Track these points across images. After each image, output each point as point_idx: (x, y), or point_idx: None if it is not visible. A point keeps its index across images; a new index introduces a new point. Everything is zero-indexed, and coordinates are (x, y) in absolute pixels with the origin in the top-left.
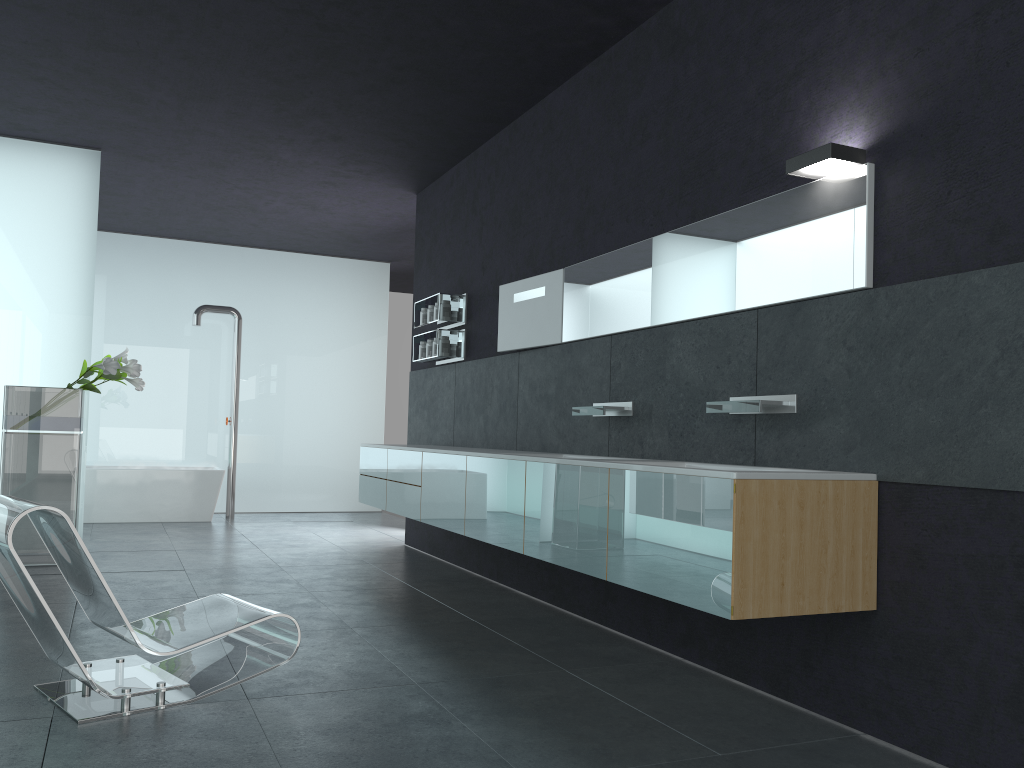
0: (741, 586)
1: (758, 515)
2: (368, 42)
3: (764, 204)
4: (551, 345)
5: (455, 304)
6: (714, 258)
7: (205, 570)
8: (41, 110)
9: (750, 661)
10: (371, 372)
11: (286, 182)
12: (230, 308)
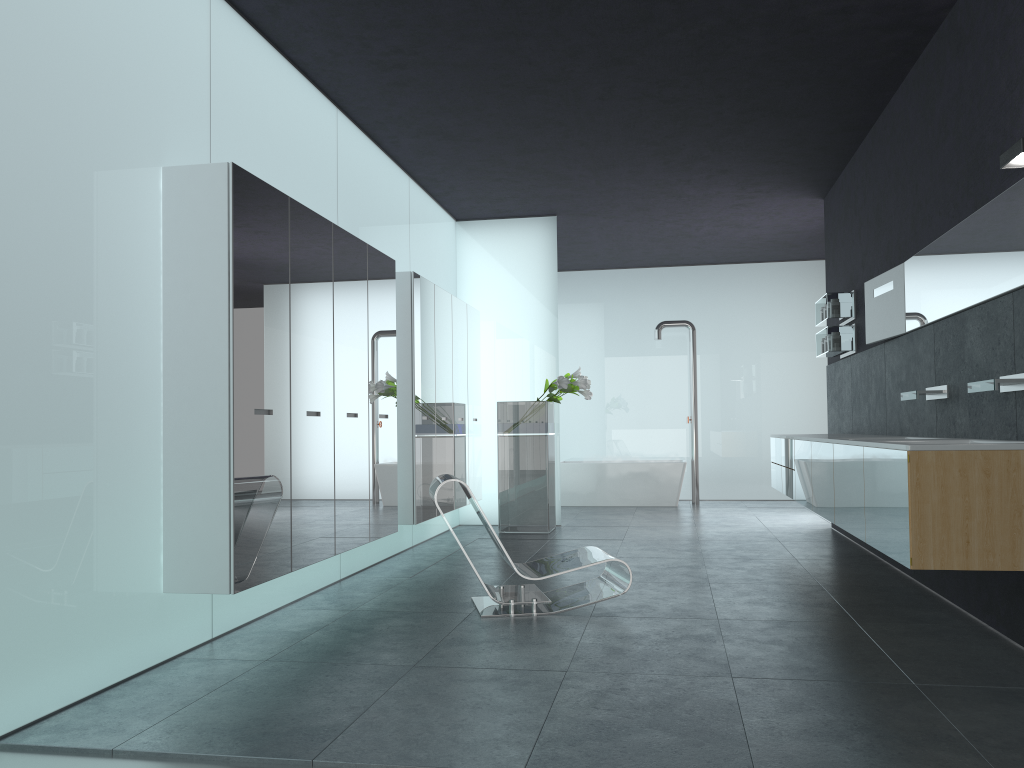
0: (919, 541)
1: (936, 481)
2: (706, 102)
3: (1009, 193)
4: (902, 335)
5: (843, 301)
6: (984, 246)
7: (637, 540)
8: (507, 198)
9: None
10: (824, 366)
11: (703, 211)
12: (684, 321)
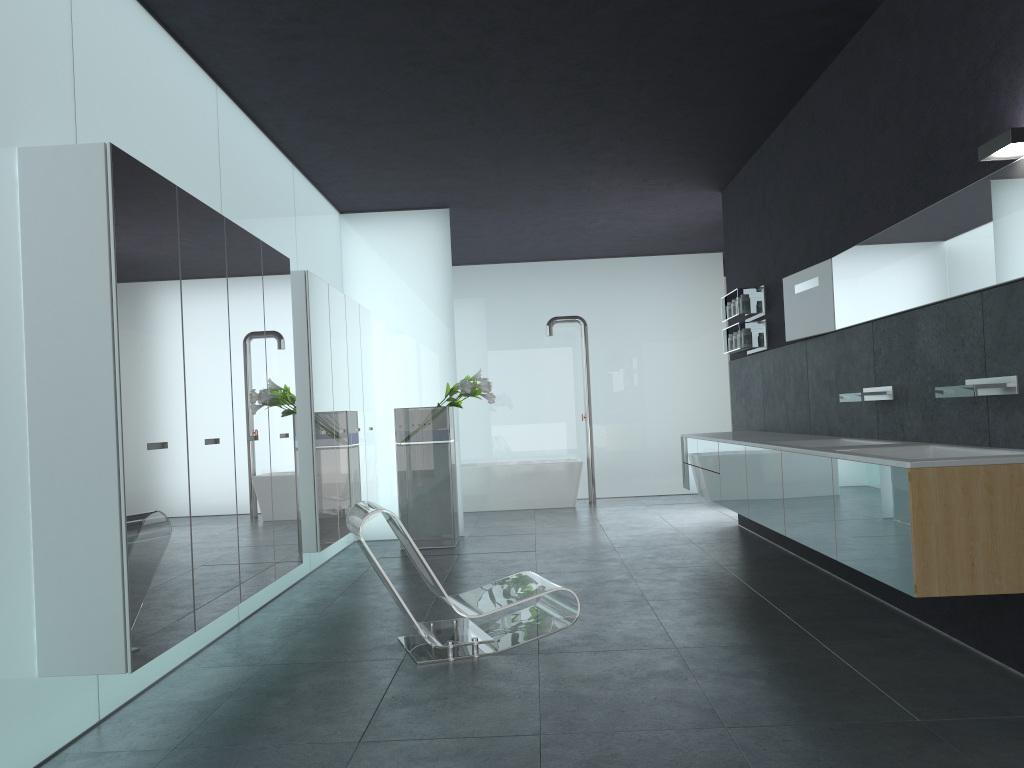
0: (923, 566)
1: (938, 500)
2: (624, 88)
3: (977, 187)
4: (829, 332)
5: (753, 297)
6: (943, 243)
7: (551, 551)
8: (399, 189)
9: (1001, 639)
10: (712, 359)
11: (600, 203)
12: (576, 317)
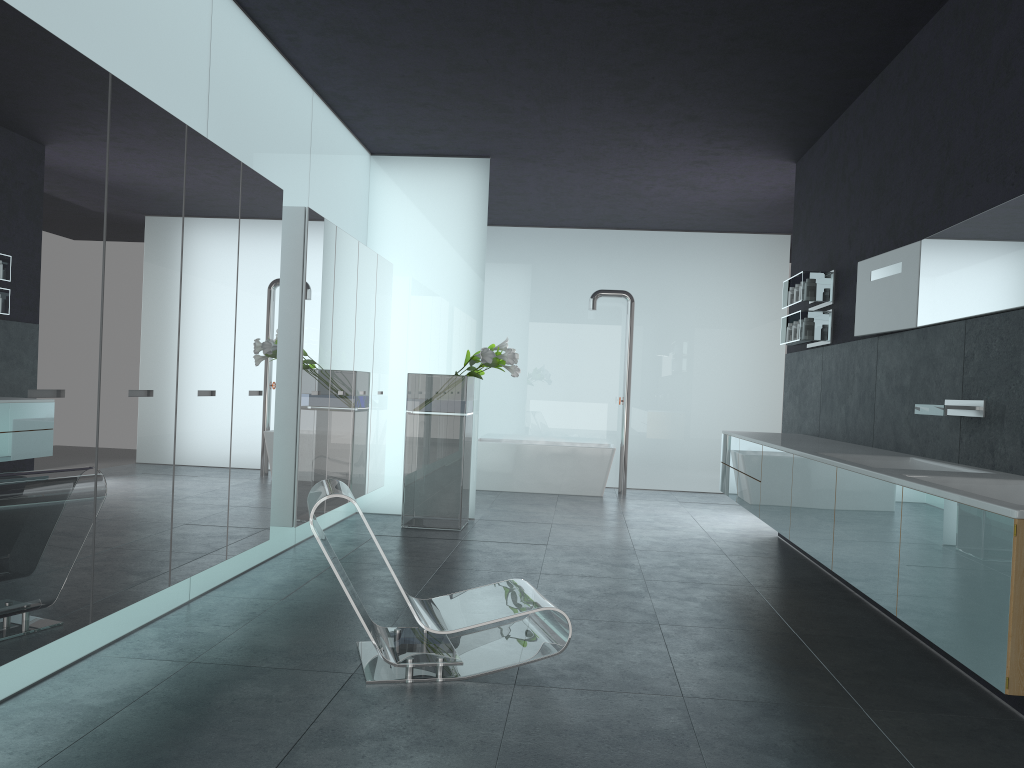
0: (1022, 654)
1: None
2: (692, 19)
3: None
4: (908, 329)
5: (820, 282)
6: None
7: (564, 547)
8: (433, 130)
9: None
10: (768, 351)
11: (658, 166)
12: (623, 292)
